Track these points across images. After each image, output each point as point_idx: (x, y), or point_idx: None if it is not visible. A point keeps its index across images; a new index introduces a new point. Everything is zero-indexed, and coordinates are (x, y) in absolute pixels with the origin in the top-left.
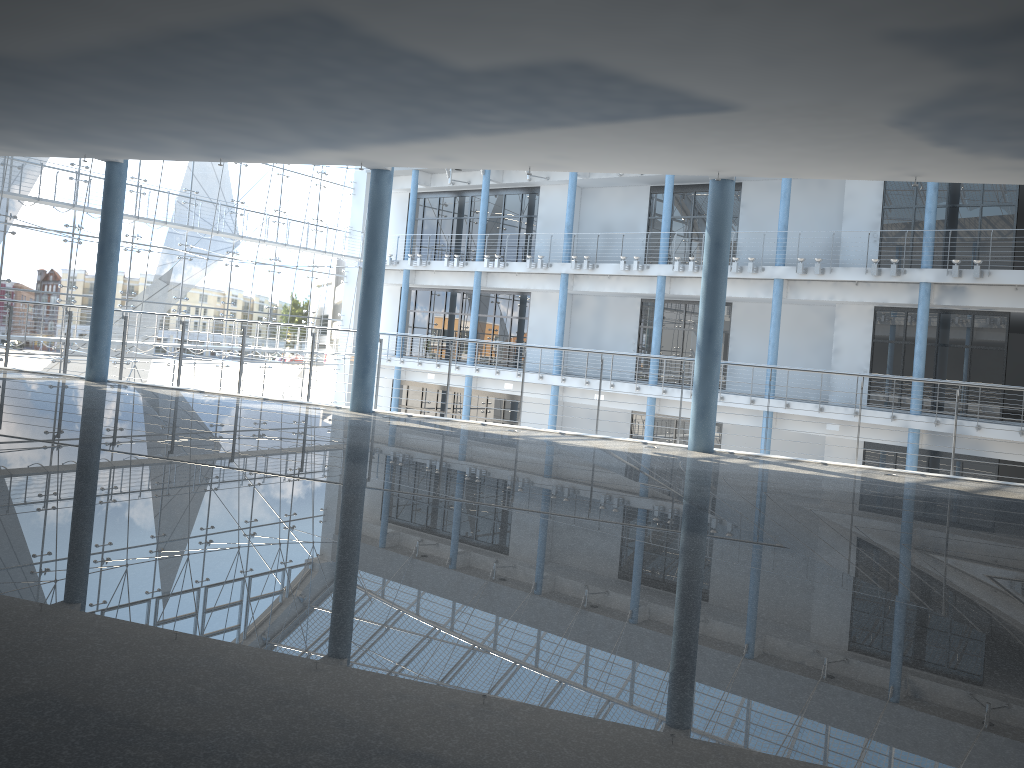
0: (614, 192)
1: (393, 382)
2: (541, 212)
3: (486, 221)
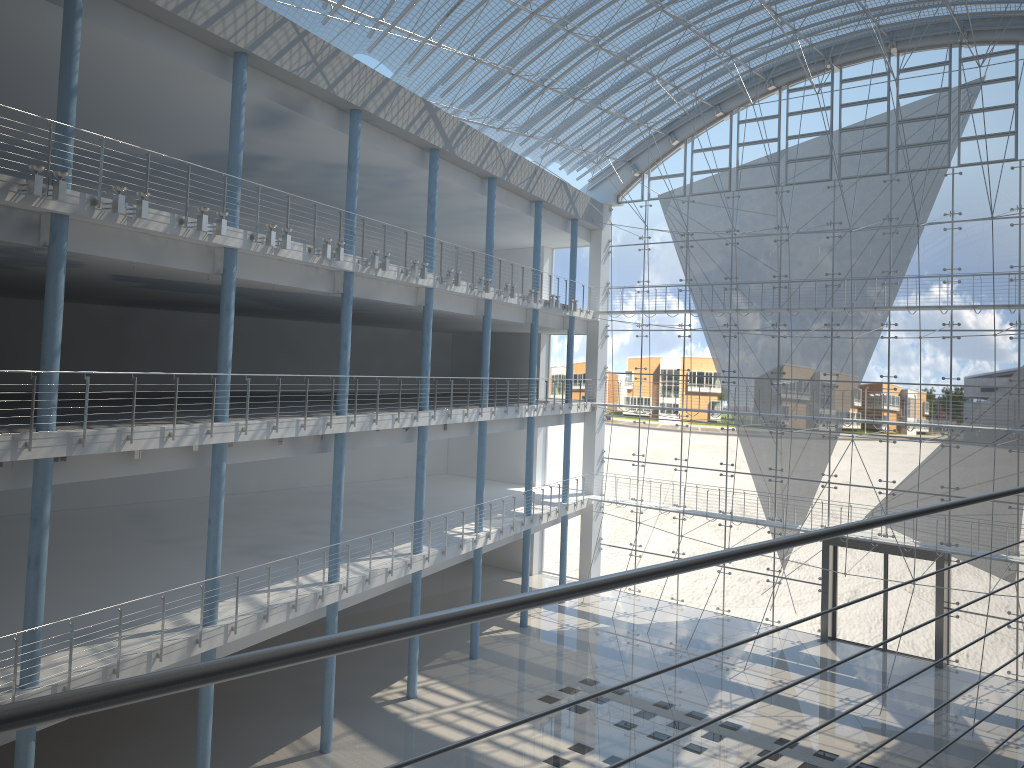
0: None
1: None
2: None
3: None
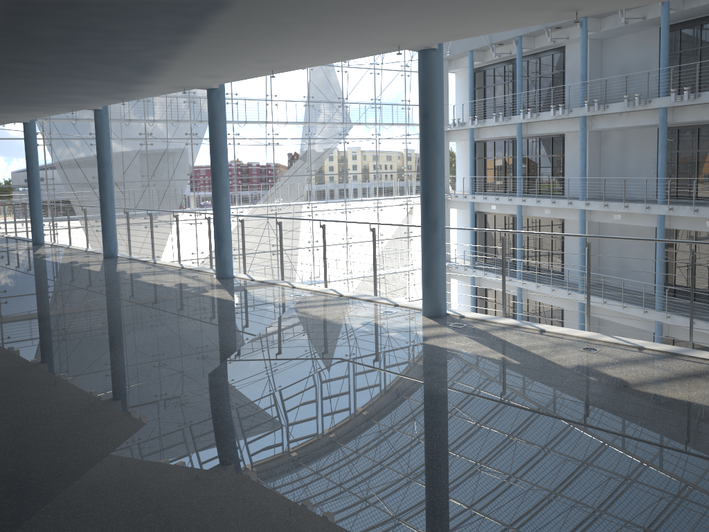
0: (628, 38)
1: (475, 212)
2: (567, 67)
3: (522, 82)
